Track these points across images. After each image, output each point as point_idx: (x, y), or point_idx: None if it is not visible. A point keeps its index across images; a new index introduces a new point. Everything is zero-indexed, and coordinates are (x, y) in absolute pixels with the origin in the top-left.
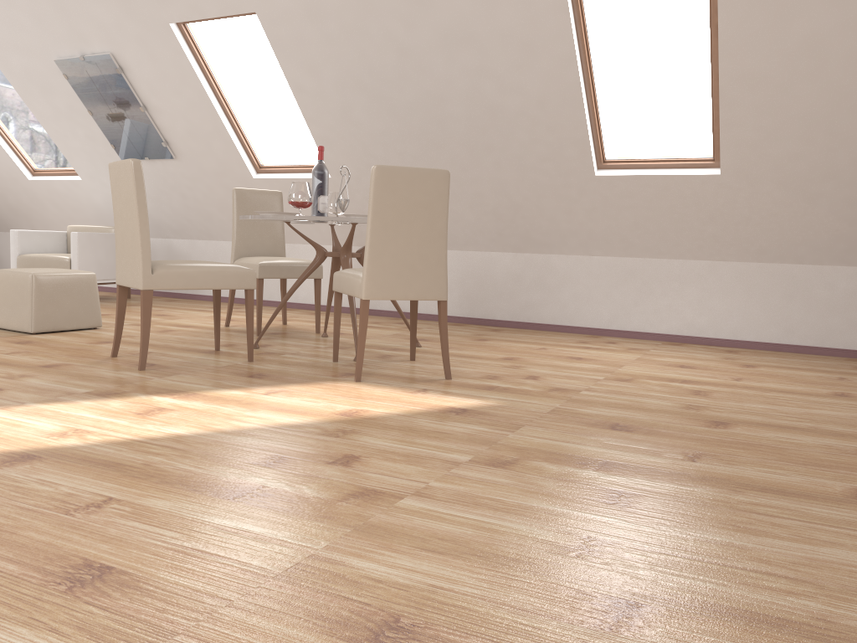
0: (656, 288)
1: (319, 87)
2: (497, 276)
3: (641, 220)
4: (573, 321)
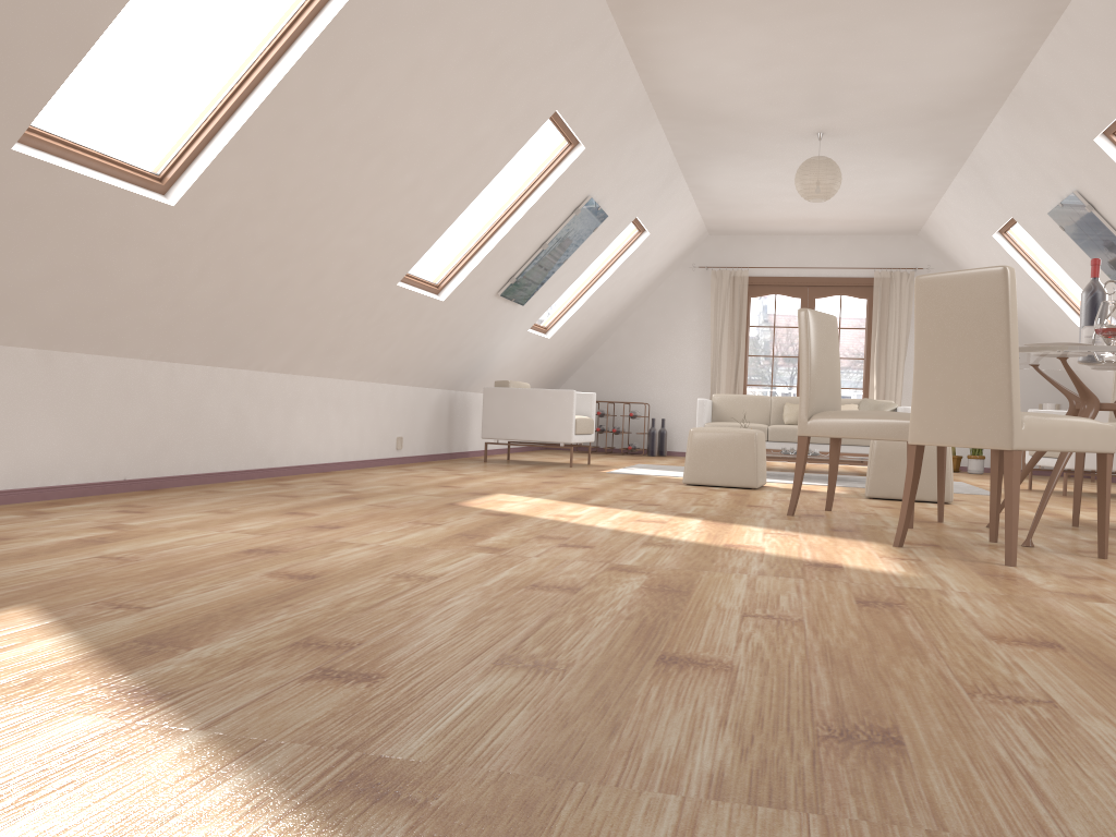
0: None
1: None
2: None
3: None
4: None
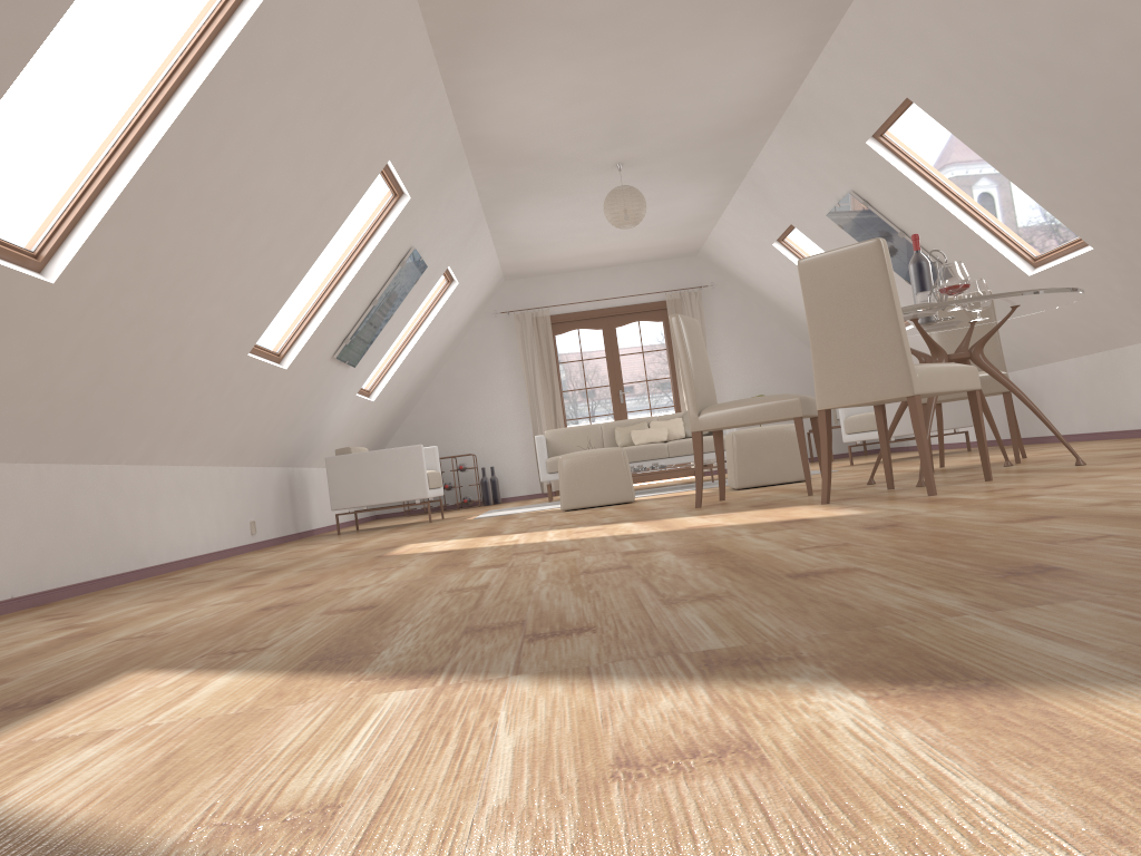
0: None
1: (1005, 147)
2: None
3: None
4: None
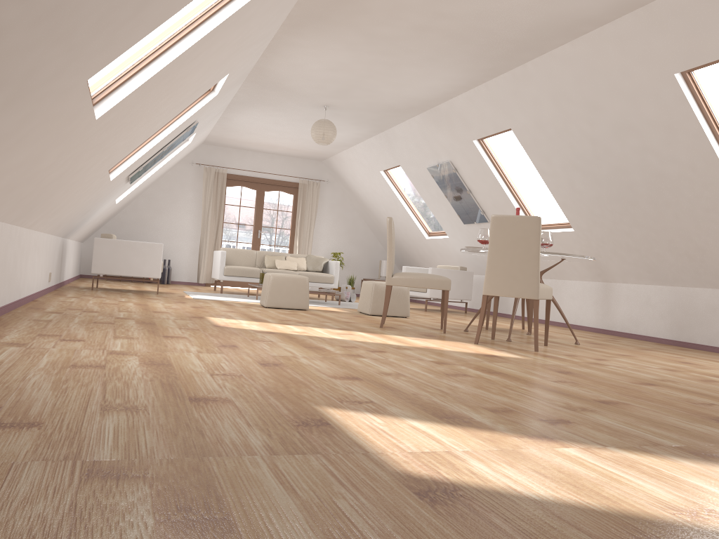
0: None
1: (553, 170)
2: (699, 308)
3: None
4: None
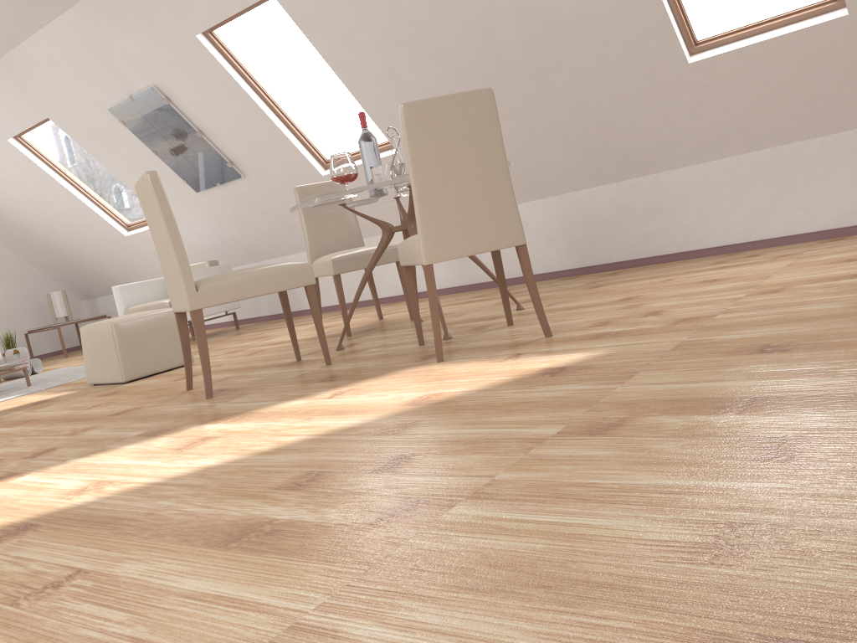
0: (796, 179)
1: (357, 56)
2: (603, 214)
3: (759, 102)
4: (703, 242)
